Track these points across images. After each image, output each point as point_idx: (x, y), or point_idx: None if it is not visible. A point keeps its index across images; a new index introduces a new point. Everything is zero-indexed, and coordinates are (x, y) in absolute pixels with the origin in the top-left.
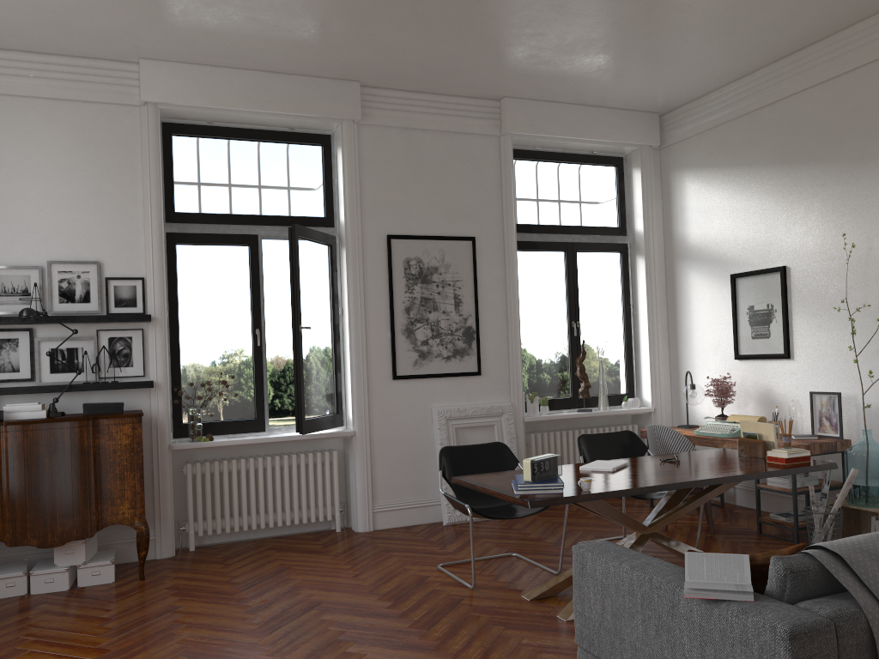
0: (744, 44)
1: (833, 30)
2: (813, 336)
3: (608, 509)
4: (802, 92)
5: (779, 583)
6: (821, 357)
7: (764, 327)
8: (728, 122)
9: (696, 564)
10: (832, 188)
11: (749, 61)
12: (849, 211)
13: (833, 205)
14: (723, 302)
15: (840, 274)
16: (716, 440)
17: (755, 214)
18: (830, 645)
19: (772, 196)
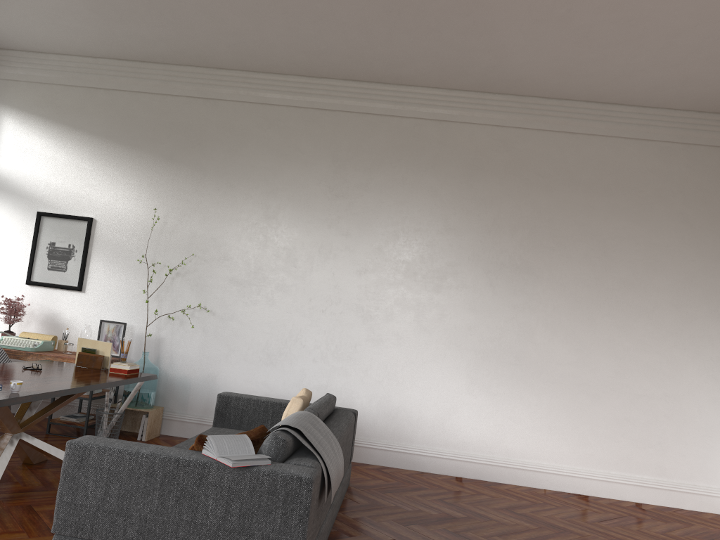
0: (112, 37)
1: (172, 62)
2: (106, 277)
3: (5, 411)
4: (135, 92)
5: (277, 450)
6: (110, 294)
7: (62, 262)
8: (62, 85)
9: (220, 443)
10: (145, 171)
11: (102, 49)
12: (155, 192)
13: (144, 184)
14: (23, 233)
15: (139, 235)
16: (20, 353)
17: (73, 169)
18: (317, 485)
19: (93, 160)
